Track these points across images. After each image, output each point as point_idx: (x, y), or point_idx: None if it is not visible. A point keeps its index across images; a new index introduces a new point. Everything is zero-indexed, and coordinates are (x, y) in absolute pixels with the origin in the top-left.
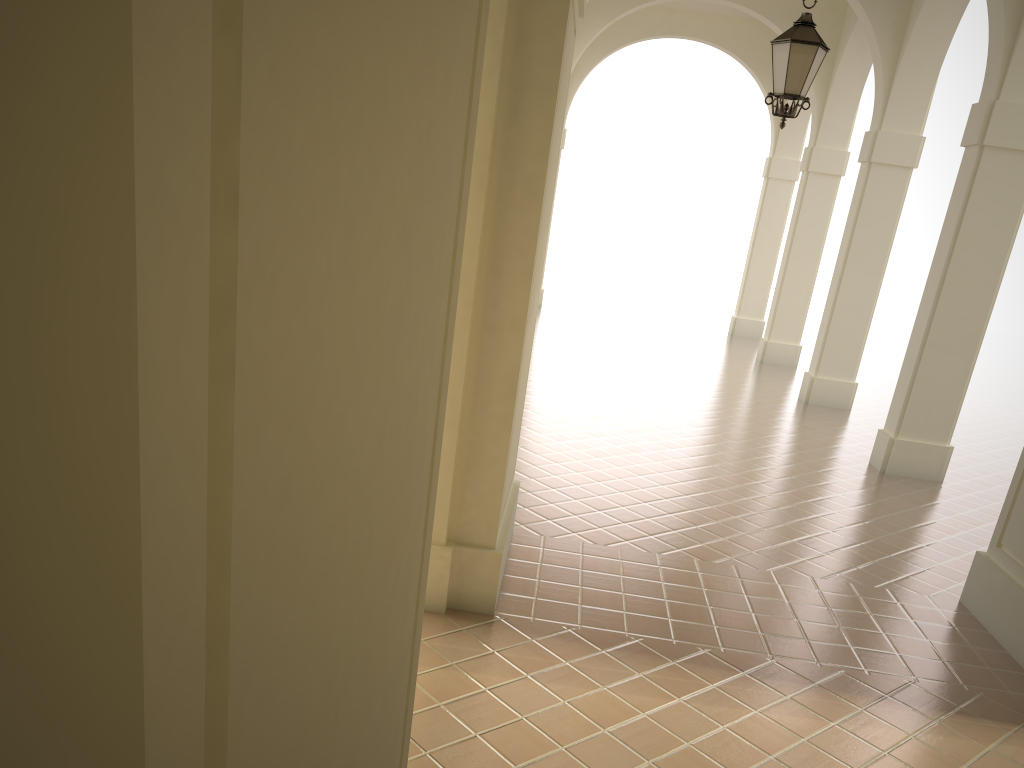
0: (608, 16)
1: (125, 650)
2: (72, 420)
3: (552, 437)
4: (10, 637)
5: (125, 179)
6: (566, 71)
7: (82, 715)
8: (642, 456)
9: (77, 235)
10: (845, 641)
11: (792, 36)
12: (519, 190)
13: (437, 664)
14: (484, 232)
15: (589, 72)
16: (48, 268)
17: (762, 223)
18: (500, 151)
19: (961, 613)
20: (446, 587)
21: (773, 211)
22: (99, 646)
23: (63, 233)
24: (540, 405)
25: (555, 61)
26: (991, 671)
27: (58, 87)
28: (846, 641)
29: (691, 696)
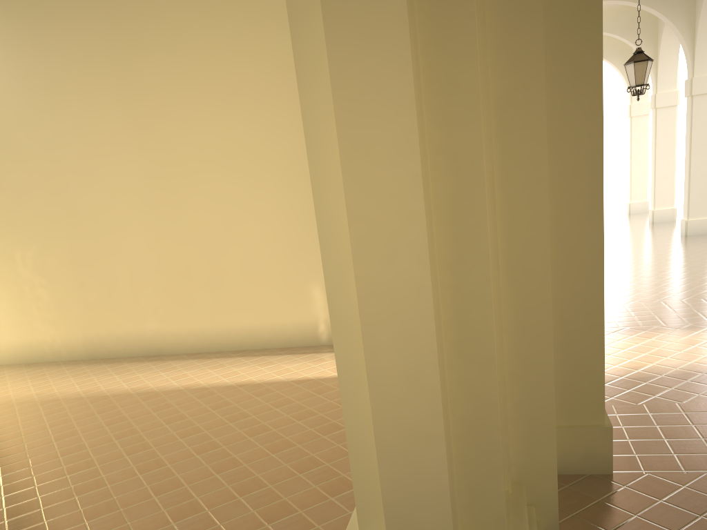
0: None
1: (601, 203)
2: (597, 183)
3: None
4: (590, 205)
5: (602, 162)
6: None
7: (597, 212)
8: None
9: (598, 167)
10: None
11: (633, 60)
12: None
13: None
14: None
15: None
16: (595, 170)
17: (633, 144)
18: None
19: None
20: None
21: (639, 135)
22: (599, 204)
23: (597, 167)
24: None
25: None
26: None
27: (597, 156)
28: None
29: (655, 337)
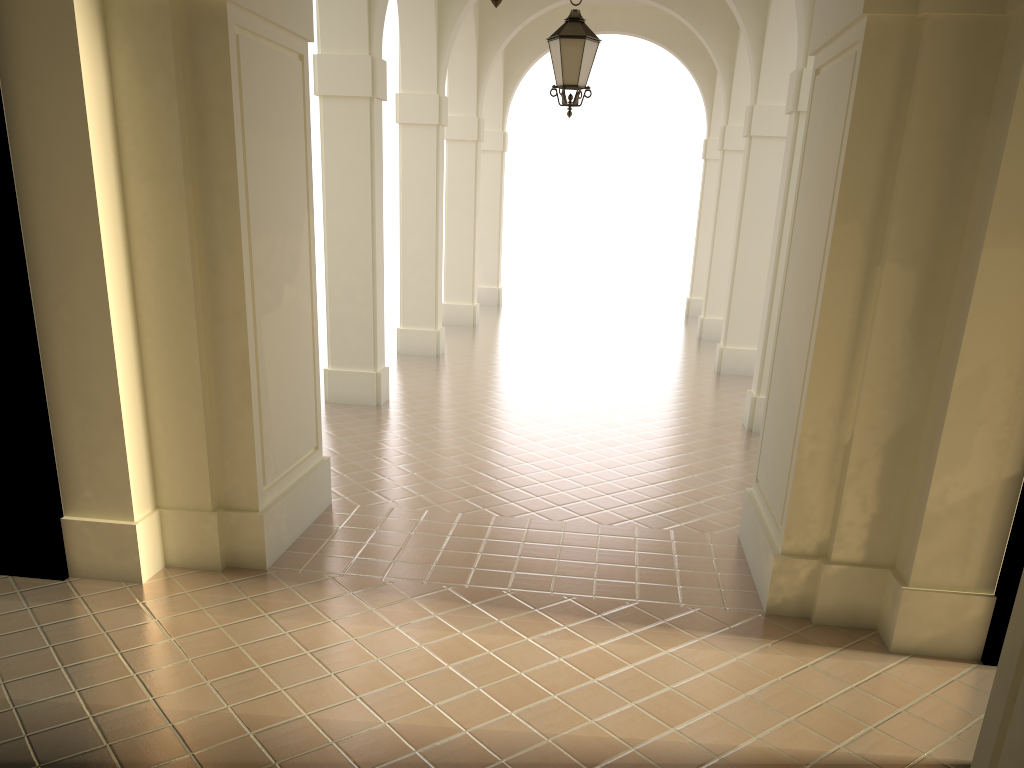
0: (515, 22)
1: None
2: None
3: (427, 421)
4: None
5: None
6: (275, 92)
7: None
8: (507, 432)
9: None
10: (593, 574)
11: (560, 32)
12: (219, 198)
13: (188, 609)
14: (197, 237)
15: (523, 75)
16: None
17: (705, 204)
18: (197, 167)
19: (731, 546)
20: (218, 547)
21: (714, 191)
22: None
23: None
24: (435, 394)
25: (227, 87)
26: (721, 591)
27: None
28: (594, 574)
29: (408, 623)
